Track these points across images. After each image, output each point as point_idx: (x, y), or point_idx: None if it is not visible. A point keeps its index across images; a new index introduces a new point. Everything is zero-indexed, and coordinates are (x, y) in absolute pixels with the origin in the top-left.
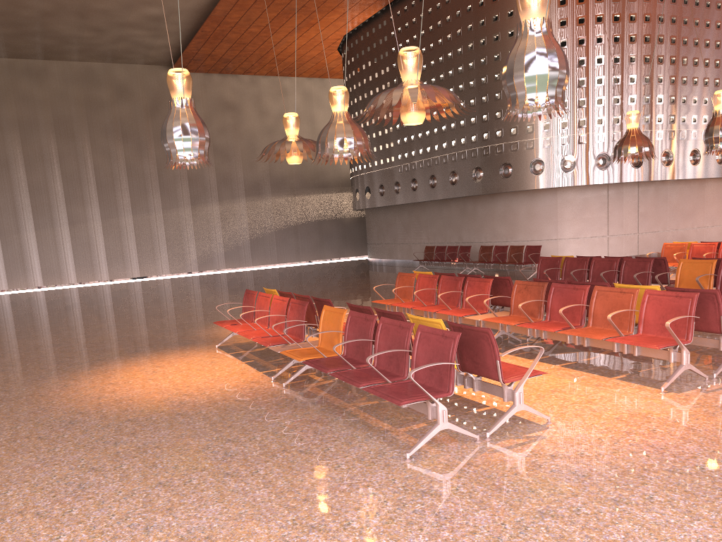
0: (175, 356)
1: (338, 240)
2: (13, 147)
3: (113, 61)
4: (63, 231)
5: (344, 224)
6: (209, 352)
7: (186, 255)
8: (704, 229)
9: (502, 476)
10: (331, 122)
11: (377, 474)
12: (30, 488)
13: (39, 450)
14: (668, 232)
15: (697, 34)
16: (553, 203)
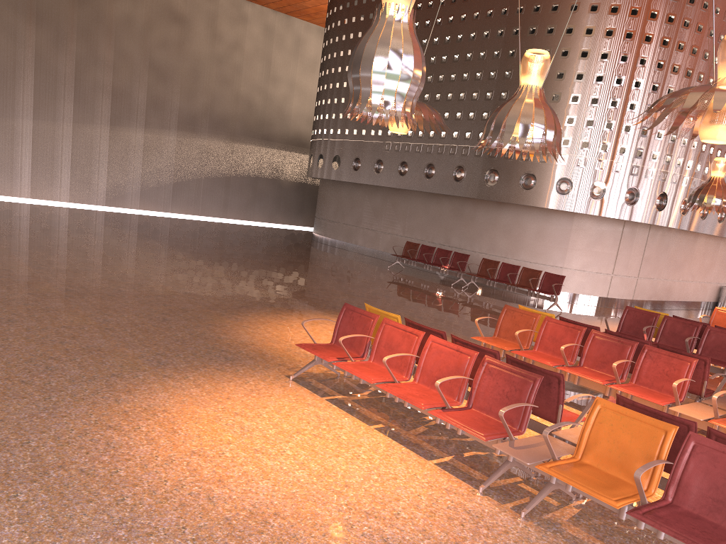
0: (242, 390)
1: (271, 203)
2: None
3: None
4: None
5: (281, 186)
6: (287, 388)
7: (93, 184)
8: (686, 283)
9: None
10: (522, 98)
11: None
12: None
13: None
14: (660, 281)
15: None
16: (567, 228)
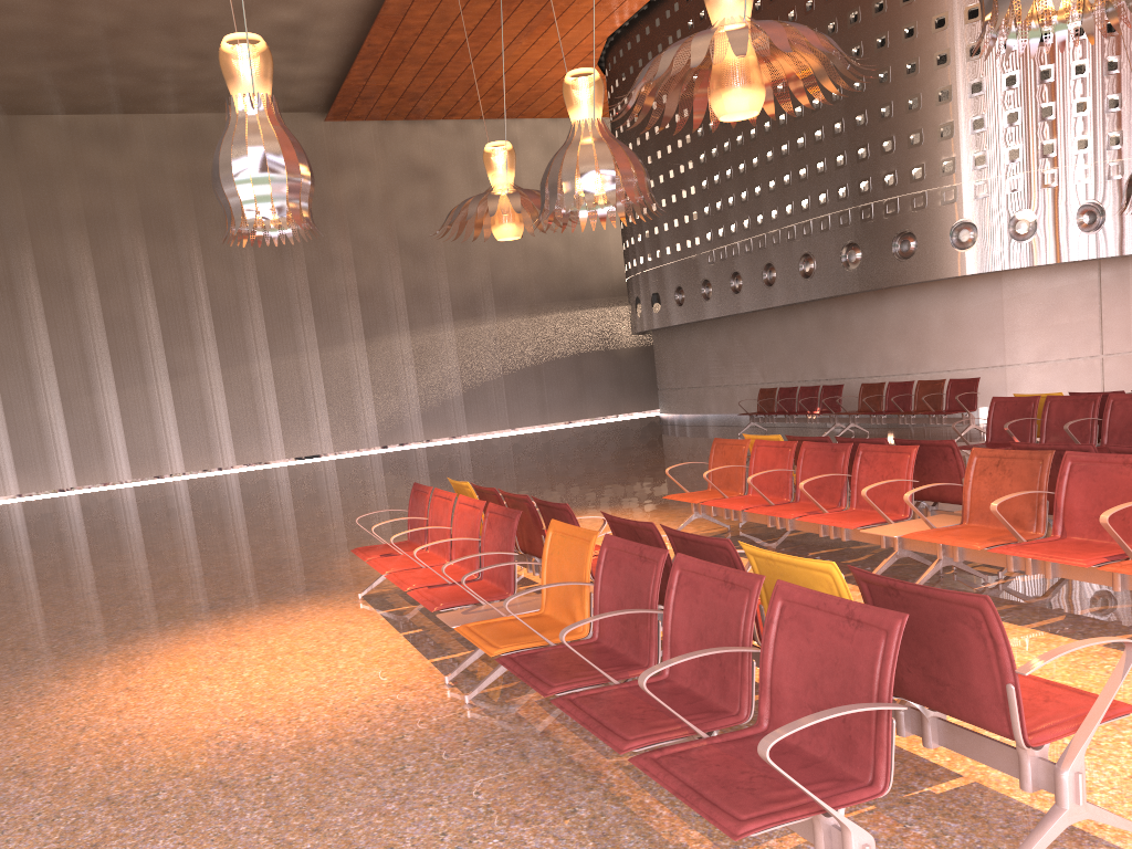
0: (278, 620)
1: (609, 386)
2: (78, 258)
3: None
4: (160, 389)
5: (618, 358)
6: (342, 609)
7: (359, 421)
8: None
9: None
10: (568, 142)
11: None
12: None
13: None
14: None
15: None
16: (994, 300)
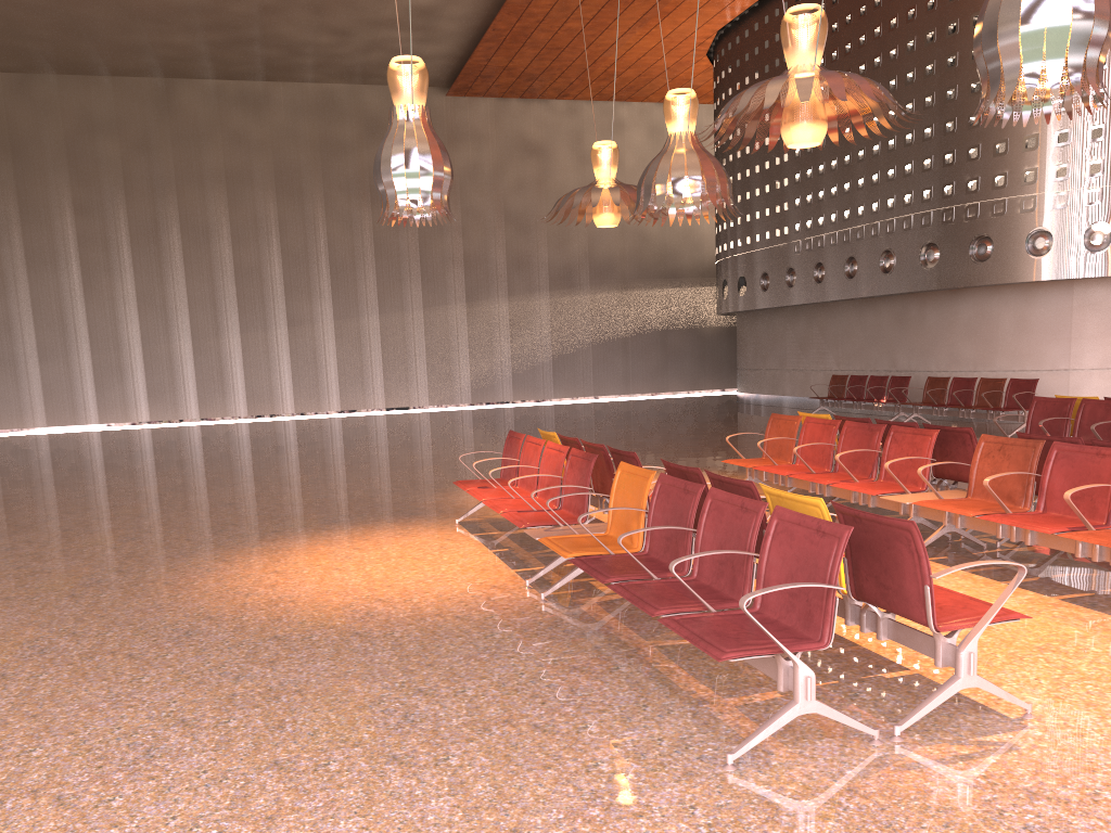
0: (389, 534)
1: (691, 362)
2: (216, 211)
3: (363, 82)
4: (279, 335)
5: (703, 336)
6: (442, 530)
7: (455, 378)
8: None
9: (916, 826)
10: (664, 151)
11: (664, 791)
12: (72, 746)
13: (118, 678)
14: None
15: None
16: (1064, 307)
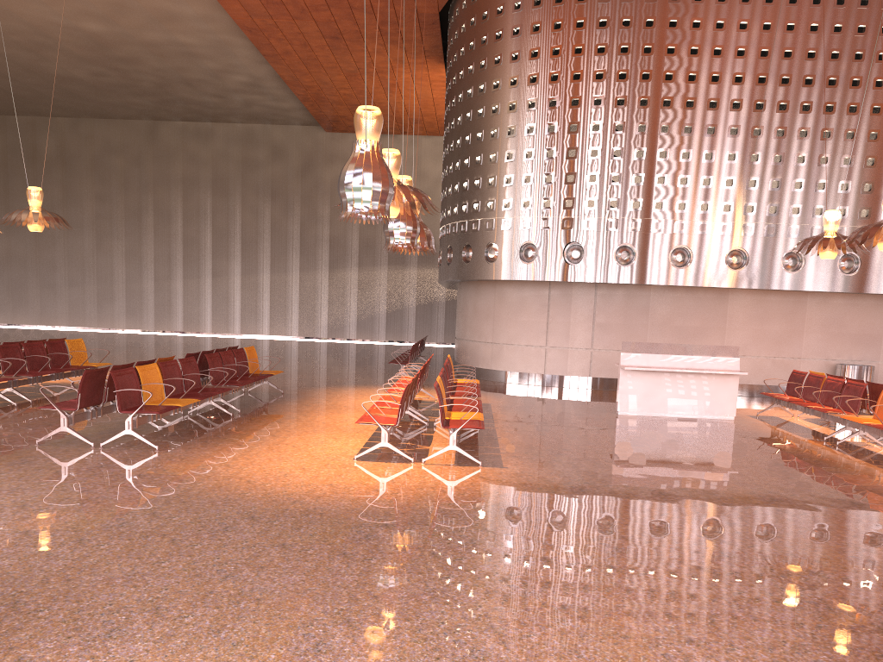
0: None
1: None
2: (175, 202)
3: (270, 123)
4: (206, 282)
5: None
6: None
7: (317, 320)
8: None
9: None
10: None
11: None
12: None
13: None
14: None
15: (694, 92)
16: (491, 299)
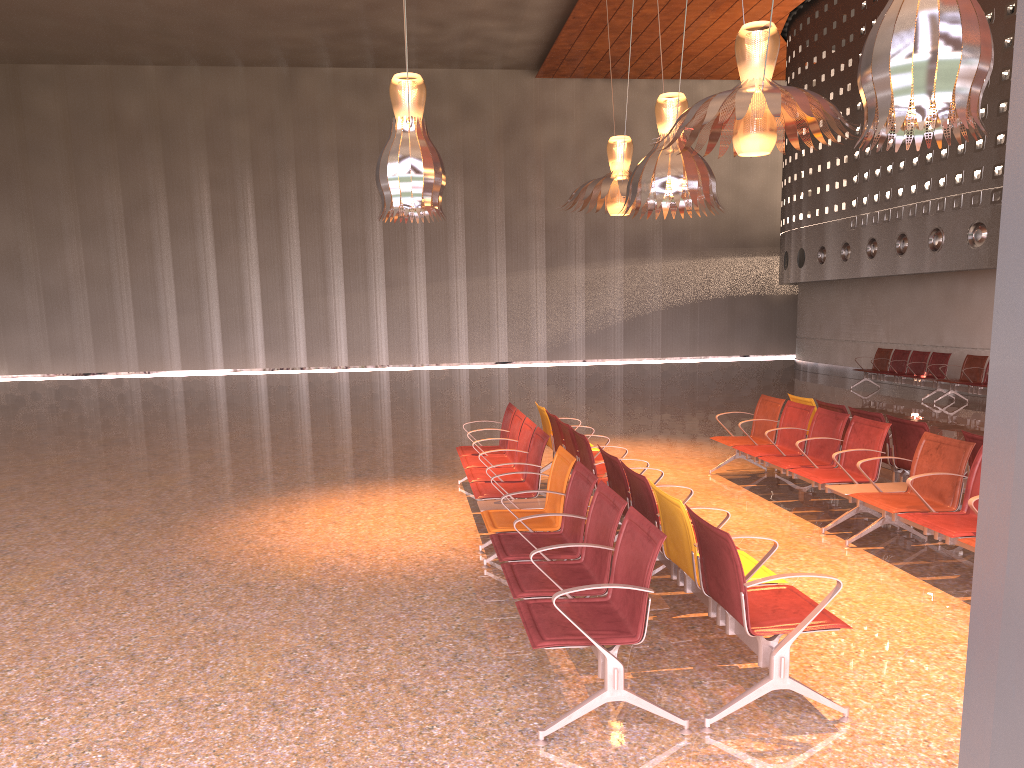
0: (397, 490)
1: (757, 328)
2: (328, 184)
3: (460, 66)
4: (377, 295)
5: (770, 303)
6: (443, 490)
7: (532, 337)
8: None
9: None
10: (652, 151)
11: (471, 759)
12: (39, 669)
13: (106, 611)
14: None
15: None
16: None
